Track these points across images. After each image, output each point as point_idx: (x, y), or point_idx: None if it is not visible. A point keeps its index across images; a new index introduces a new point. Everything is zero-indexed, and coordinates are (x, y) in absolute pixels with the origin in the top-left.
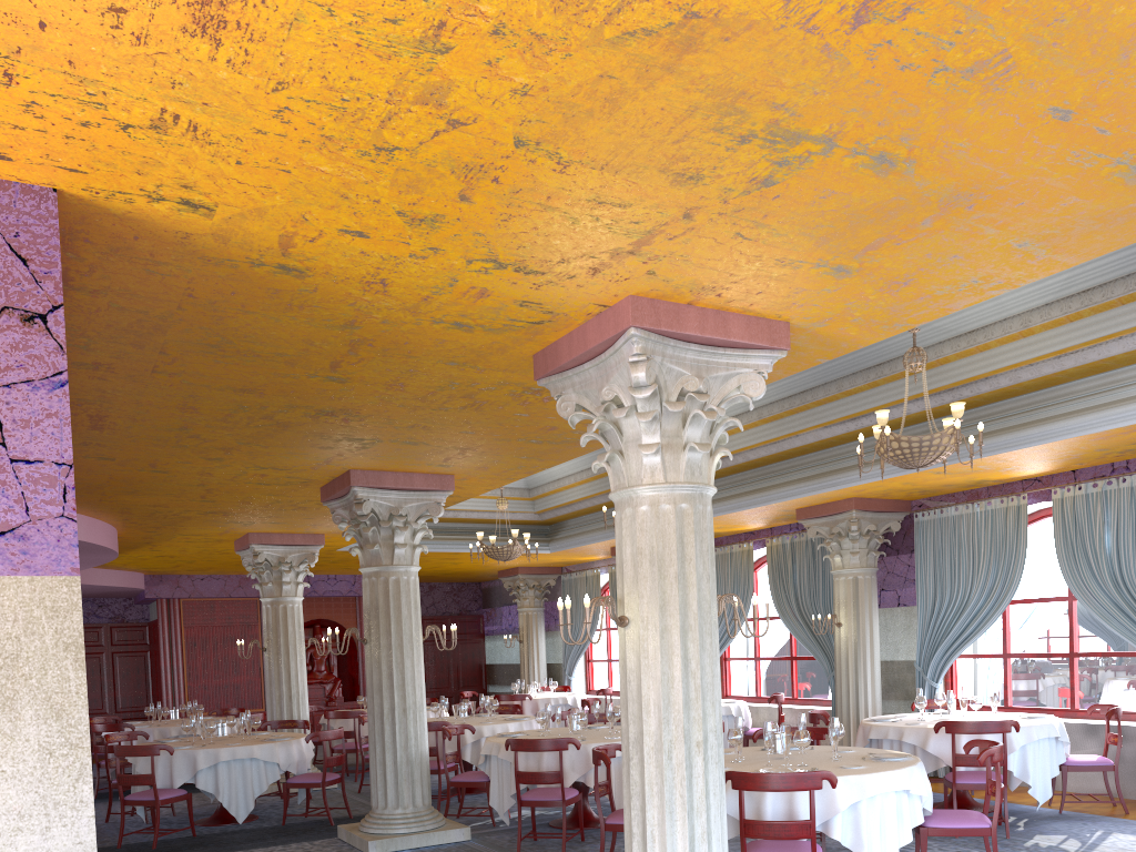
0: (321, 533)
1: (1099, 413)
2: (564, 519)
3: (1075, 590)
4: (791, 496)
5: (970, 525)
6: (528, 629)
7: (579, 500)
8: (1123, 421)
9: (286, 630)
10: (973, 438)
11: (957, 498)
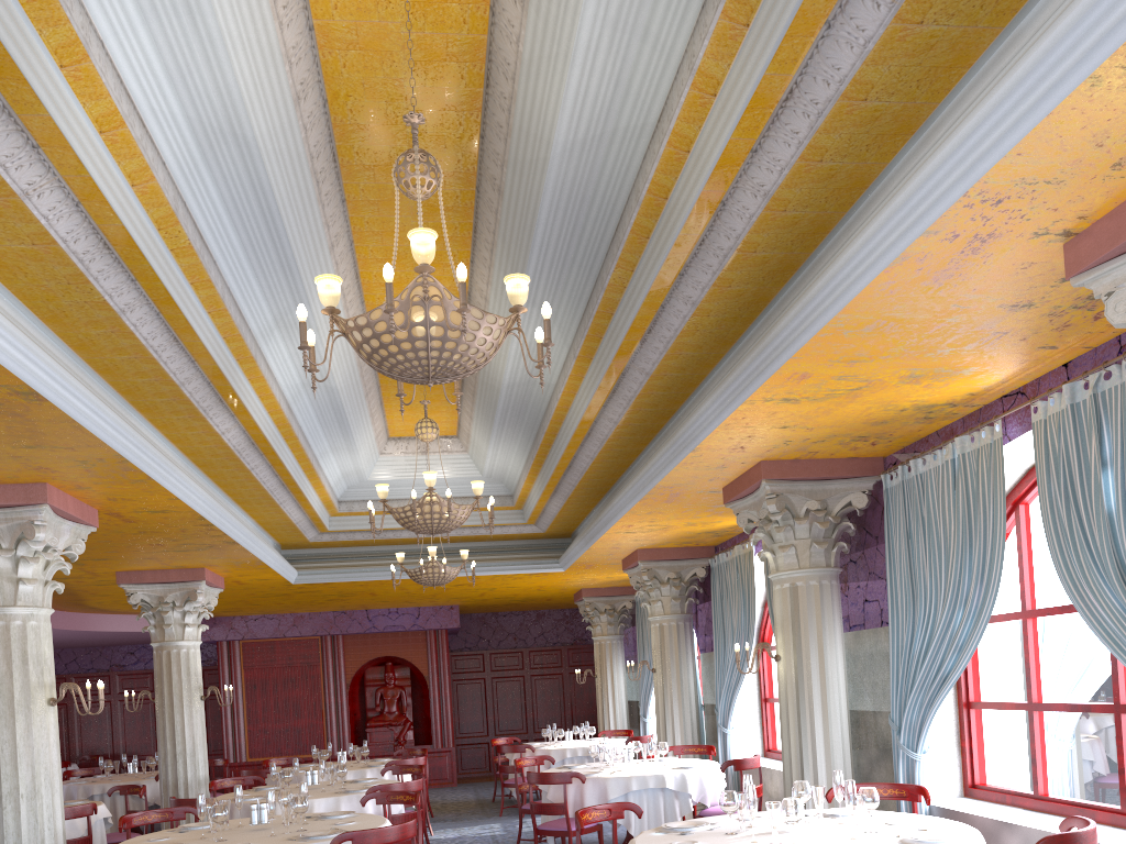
0: (195, 566)
1: (880, 215)
2: (570, 529)
3: (1069, 590)
4: (663, 469)
5: (939, 486)
6: (601, 661)
7: (545, 504)
8: (915, 219)
9: (171, 679)
10: (546, 308)
11: (932, 444)
